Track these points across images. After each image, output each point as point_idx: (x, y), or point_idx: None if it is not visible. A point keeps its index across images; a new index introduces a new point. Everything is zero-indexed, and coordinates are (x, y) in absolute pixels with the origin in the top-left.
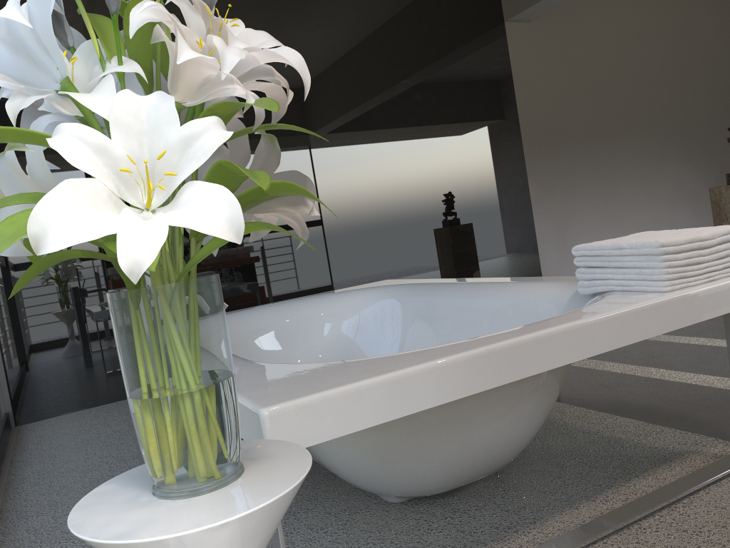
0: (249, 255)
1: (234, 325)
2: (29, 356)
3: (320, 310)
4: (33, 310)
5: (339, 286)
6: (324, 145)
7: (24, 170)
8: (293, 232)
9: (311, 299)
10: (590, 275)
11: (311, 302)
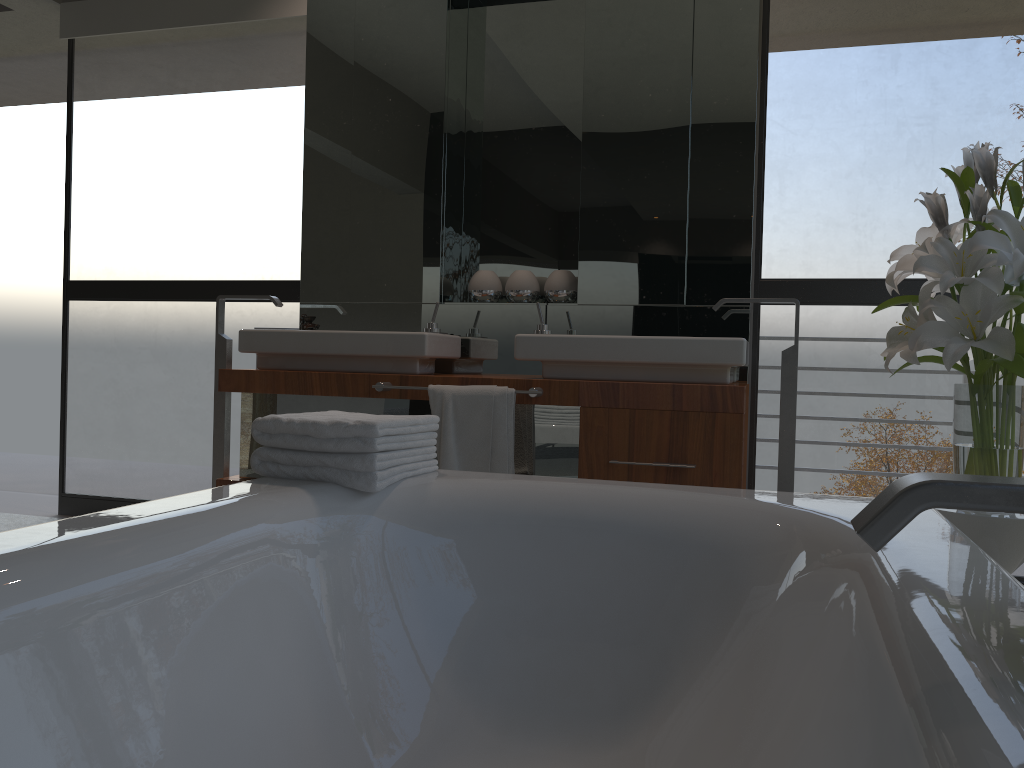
0: None
1: None
2: None
3: None
4: None
5: None
6: None
7: None
8: None
9: None
10: (388, 461)
11: None
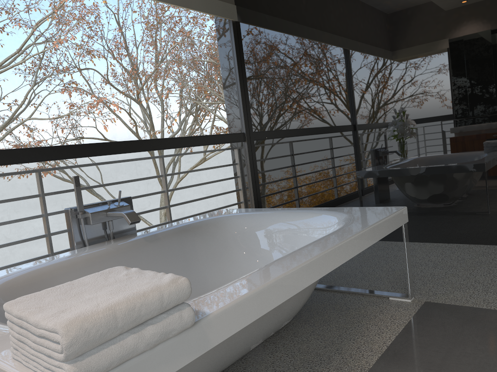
0: (402, 151)
1: (251, 220)
2: (267, 200)
3: (309, 224)
4: (270, 174)
5: (493, 188)
6: (492, 43)
7: (267, 91)
8: (446, 133)
9: (312, 212)
10: None
11: (308, 216)
